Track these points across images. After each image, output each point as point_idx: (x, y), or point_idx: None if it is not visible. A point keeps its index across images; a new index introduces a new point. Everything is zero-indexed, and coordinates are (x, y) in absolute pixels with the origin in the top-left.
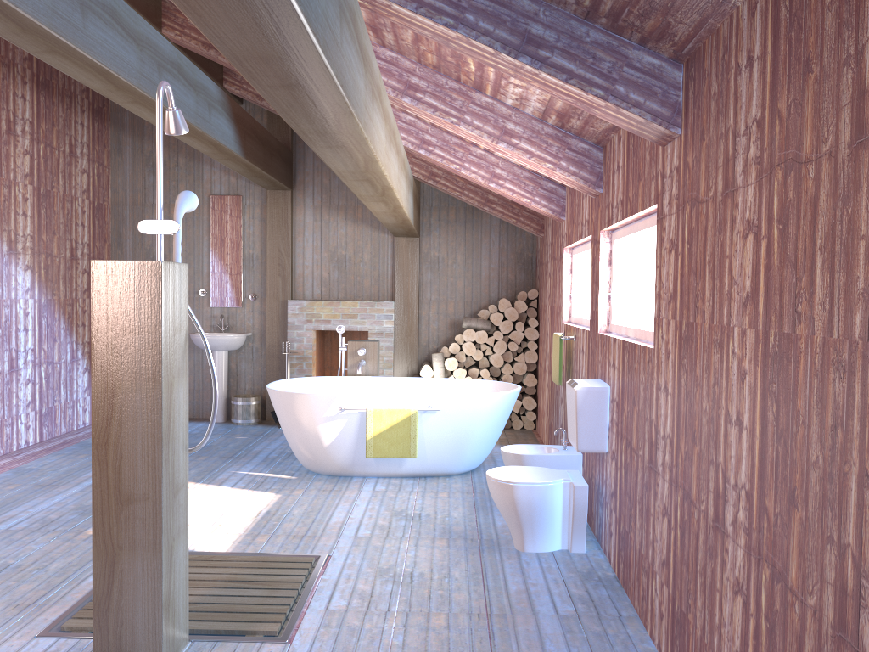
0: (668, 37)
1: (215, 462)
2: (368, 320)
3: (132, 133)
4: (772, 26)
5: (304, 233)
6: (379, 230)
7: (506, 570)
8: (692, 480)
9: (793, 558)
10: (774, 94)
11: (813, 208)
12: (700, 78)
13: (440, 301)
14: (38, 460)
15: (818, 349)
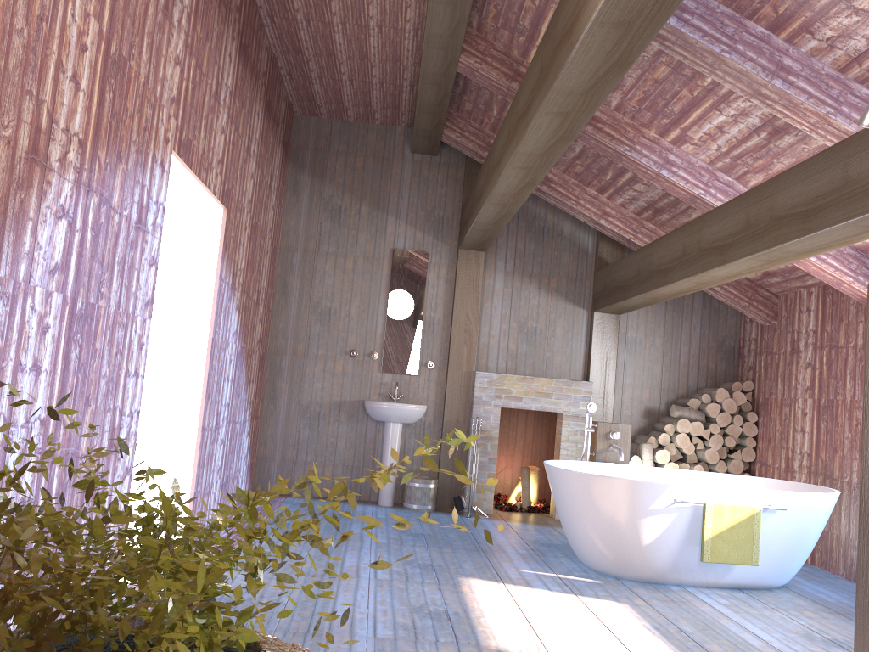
0: None
1: (471, 556)
2: (563, 401)
3: (312, 174)
4: None
5: (492, 300)
6: (574, 303)
7: None
8: None
9: None
10: None
11: None
12: None
13: (635, 386)
14: (257, 541)
15: None
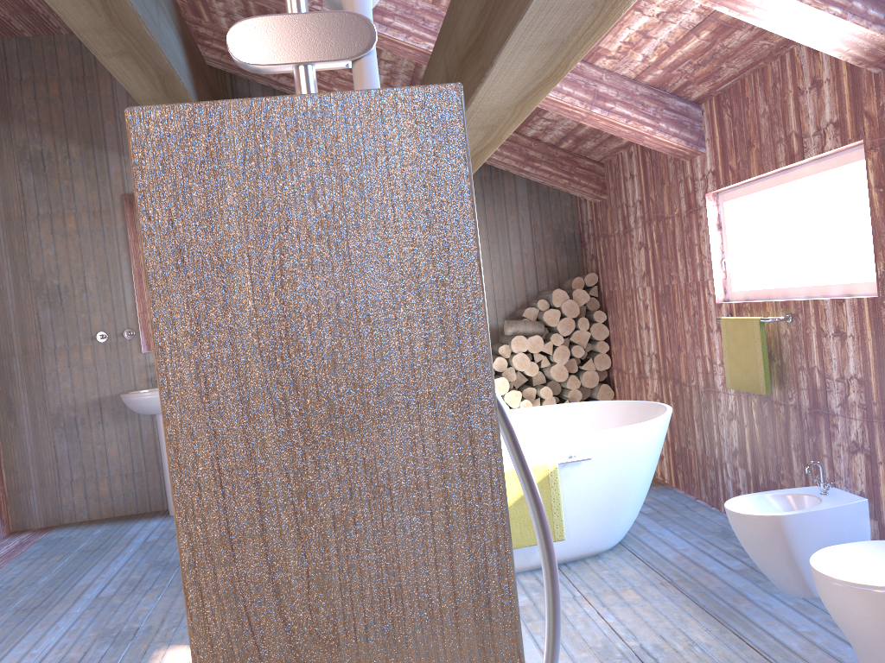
0: None
1: None
2: None
3: None
4: None
5: None
6: None
7: None
8: None
9: None
10: None
11: None
12: None
13: None
14: None
15: None
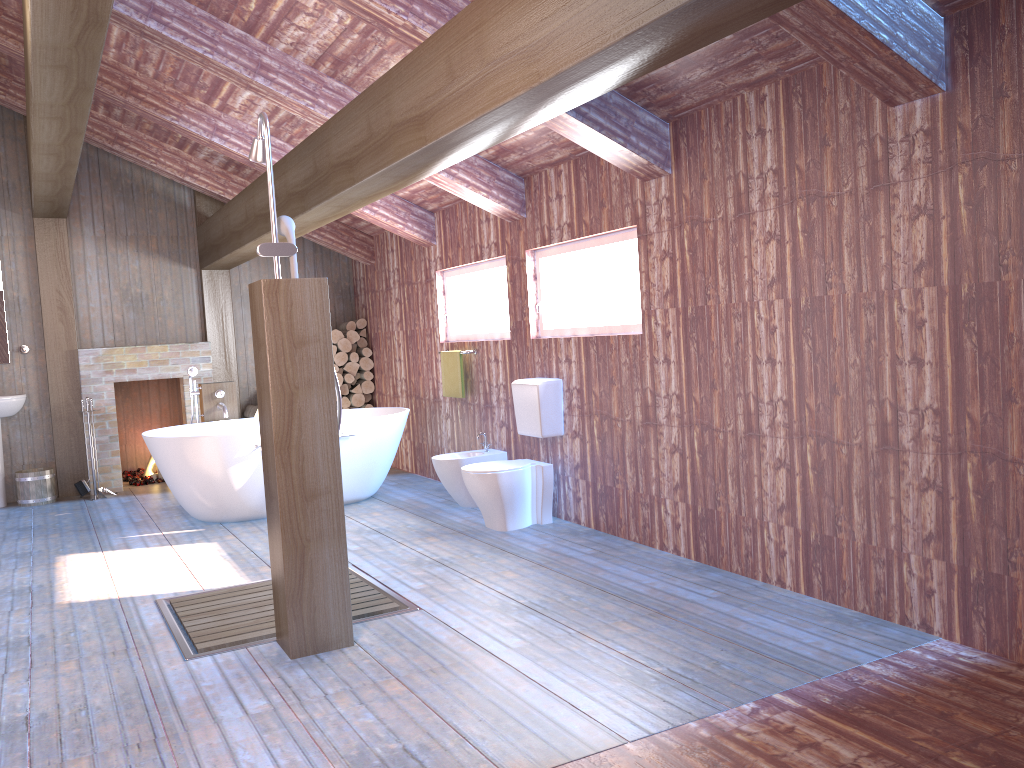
0: (671, 105)
1: (79, 535)
2: (182, 365)
3: None
4: (785, 113)
5: (86, 270)
6: (180, 263)
7: (512, 542)
8: (714, 414)
9: (837, 423)
10: (791, 155)
11: (837, 222)
12: (696, 136)
13: None
14: None
15: (850, 300)
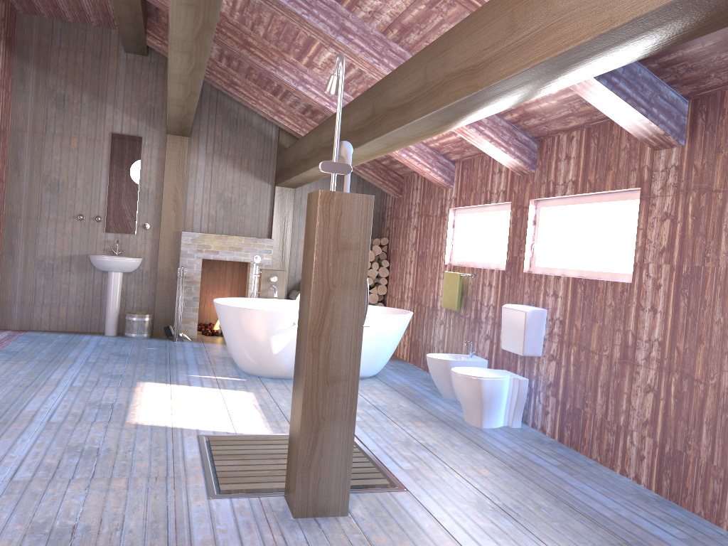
0: (696, 84)
1: (158, 367)
2: (251, 253)
3: (37, 66)
4: None
5: (196, 175)
6: (261, 179)
7: (486, 440)
8: (696, 365)
9: None
10: None
11: None
12: (716, 113)
13: None
14: None
15: None
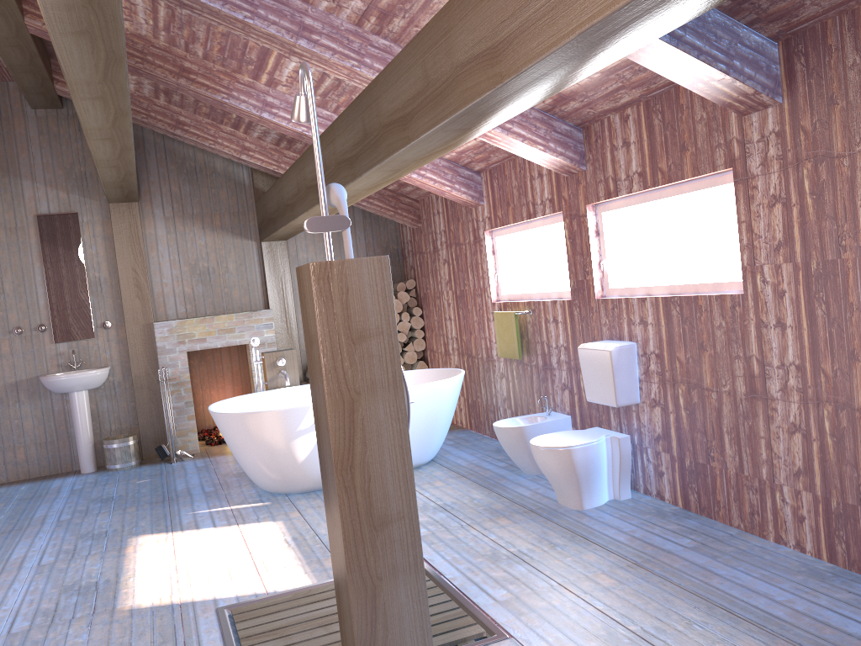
0: (786, 18)
1: (153, 509)
2: (247, 332)
3: None
4: None
5: (158, 248)
6: (242, 237)
7: (593, 527)
8: (855, 391)
9: None
10: None
11: None
12: (819, 53)
13: None
14: None
15: None
